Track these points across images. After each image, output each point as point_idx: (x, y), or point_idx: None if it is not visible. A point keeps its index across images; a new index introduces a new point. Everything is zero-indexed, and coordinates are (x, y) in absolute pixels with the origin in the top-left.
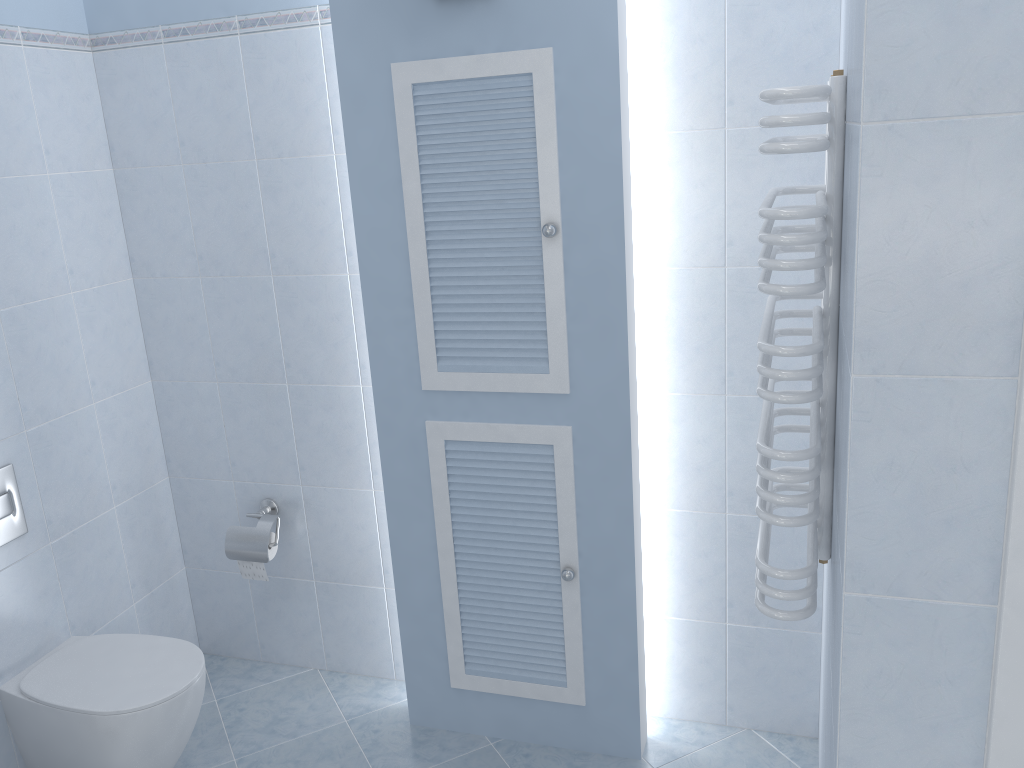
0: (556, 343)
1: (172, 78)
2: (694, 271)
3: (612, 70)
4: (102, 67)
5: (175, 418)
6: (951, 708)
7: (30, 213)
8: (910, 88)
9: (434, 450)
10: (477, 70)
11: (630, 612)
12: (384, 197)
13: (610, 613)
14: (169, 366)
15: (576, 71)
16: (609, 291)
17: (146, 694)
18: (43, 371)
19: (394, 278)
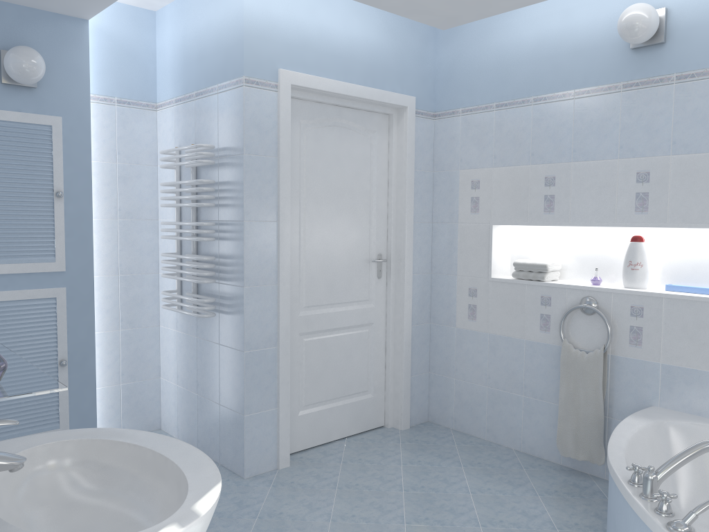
0: (60, 247)
1: None
2: (105, 221)
3: (88, 131)
4: None
5: None
6: (270, 317)
7: None
8: (253, 147)
9: None
10: (24, 119)
11: (93, 377)
12: None
13: (83, 380)
14: None
15: (72, 128)
16: (85, 223)
17: None
18: None
19: None
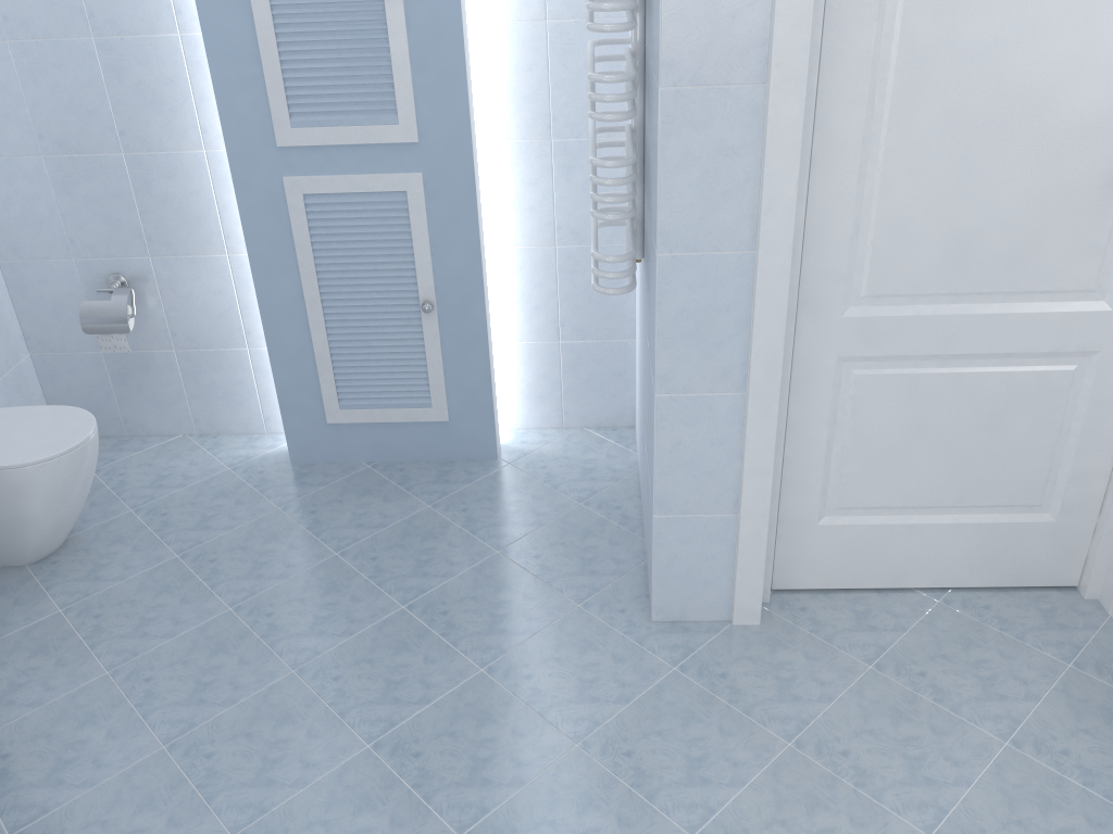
0: (403, 95)
1: None
2: (519, 25)
3: None
4: None
5: None
6: (728, 328)
7: None
8: None
9: (294, 205)
10: None
11: (482, 335)
12: None
13: (465, 338)
14: None
15: None
16: (449, 43)
17: (50, 448)
18: None
19: (239, 35)
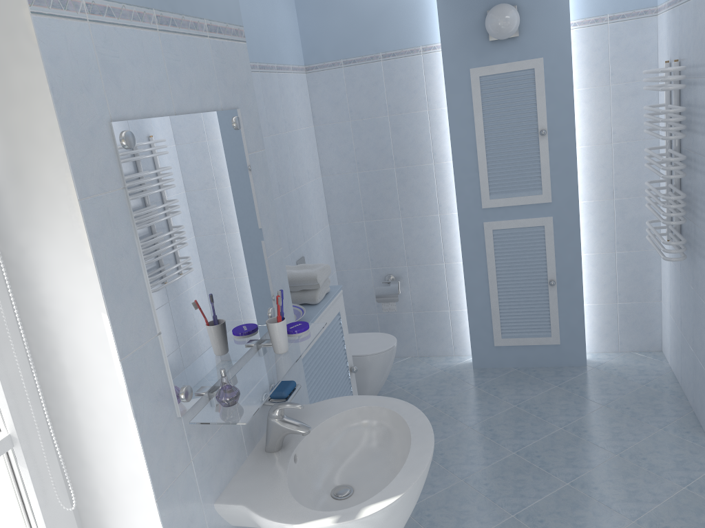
0: (545, 180)
1: (347, 82)
2: (598, 146)
3: (569, 65)
4: (310, 80)
5: (341, 241)
6: None
7: (298, 146)
8: None
9: (487, 235)
10: (509, 69)
11: (580, 297)
12: (464, 125)
13: (571, 299)
14: (339, 216)
15: (553, 66)
16: (569, 156)
17: (380, 347)
18: (306, 216)
19: (469, 160)
